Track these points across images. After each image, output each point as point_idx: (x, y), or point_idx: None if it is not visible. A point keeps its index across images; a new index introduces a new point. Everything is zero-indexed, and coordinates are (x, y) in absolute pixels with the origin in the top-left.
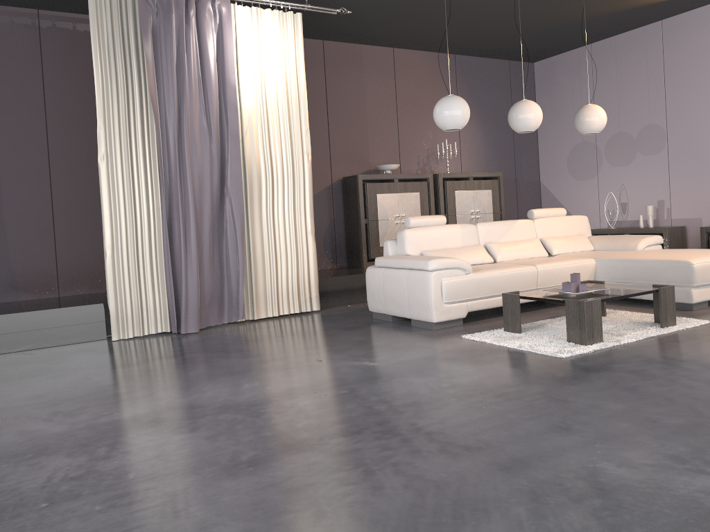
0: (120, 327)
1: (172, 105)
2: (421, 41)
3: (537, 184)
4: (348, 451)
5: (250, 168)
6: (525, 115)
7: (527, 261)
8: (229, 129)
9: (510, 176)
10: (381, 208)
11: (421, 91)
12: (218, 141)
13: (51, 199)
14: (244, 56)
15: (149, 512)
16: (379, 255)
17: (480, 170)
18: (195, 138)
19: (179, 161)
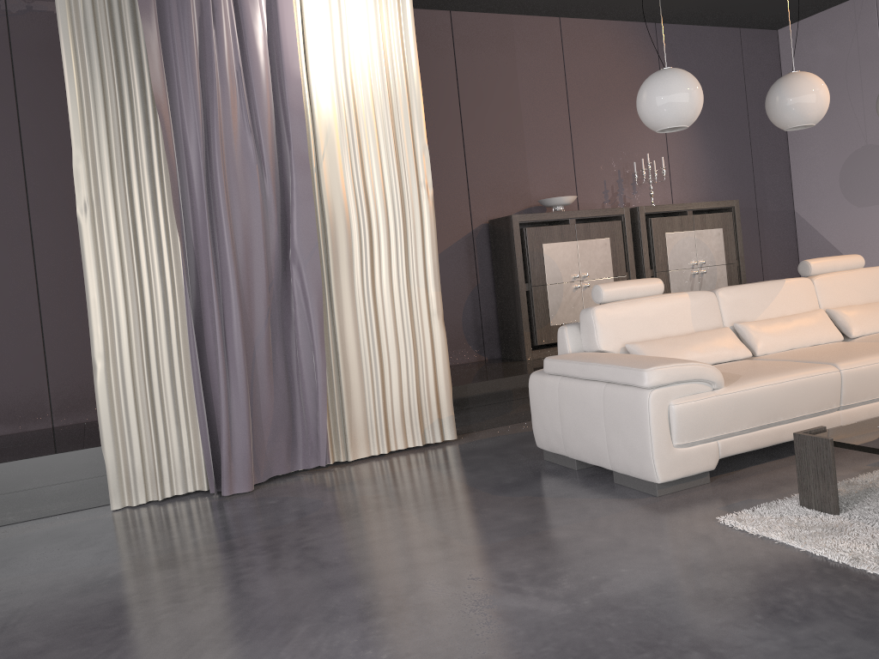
0: (124, 488)
1: (195, 116)
2: (603, 2)
3: (789, 216)
4: None
5: (332, 214)
6: (800, 97)
7: (814, 354)
8: (293, 152)
9: (748, 205)
10: (549, 265)
11: (606, 81)
12: (276, 172)
13: (36, 277)
14: (315, 31)
15: None
16: (550, 340)
17: (702, 198)
18: (236, 168)
19: (210, 209)
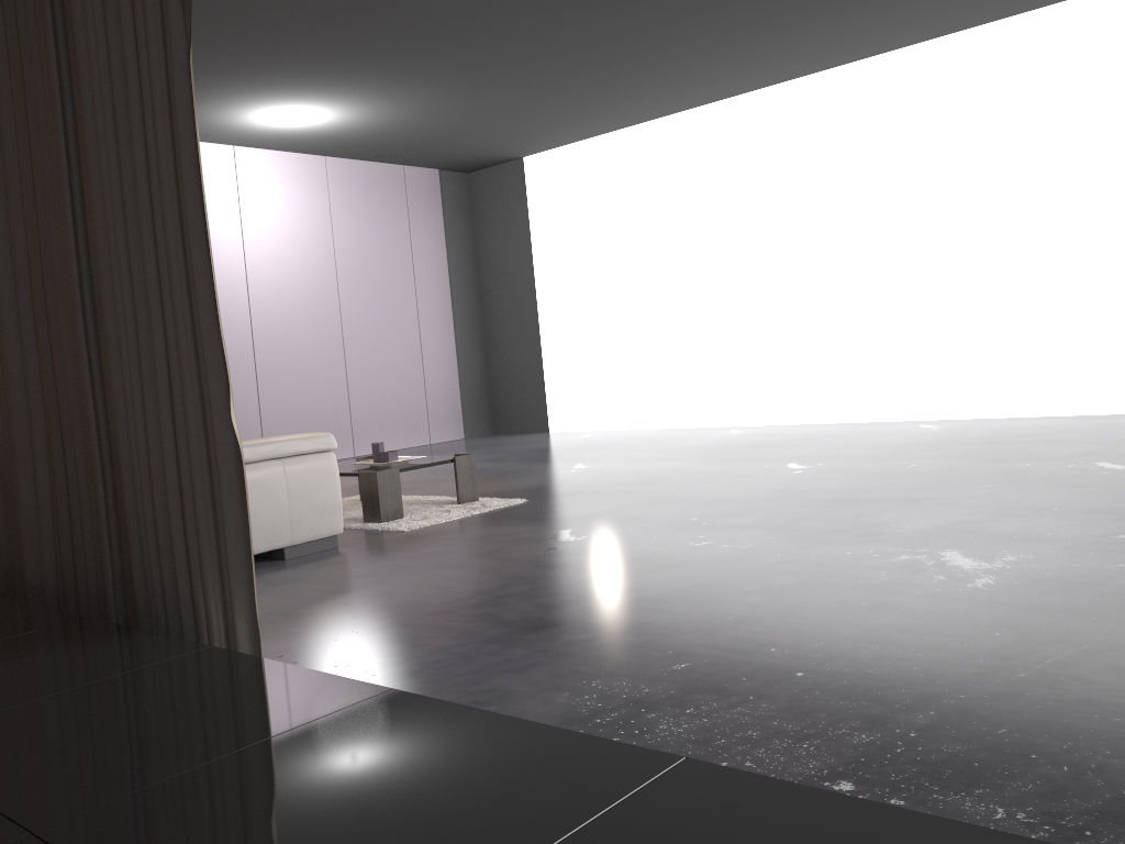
0: None
1: None
2: None
3: None
4: (843, 494)
5: None
6: None
7: None
8: None
9: None
10: None
11: None
12: None
13: None
14: None
15: (1003, 496)
16: None
17: None
18: None
19: None
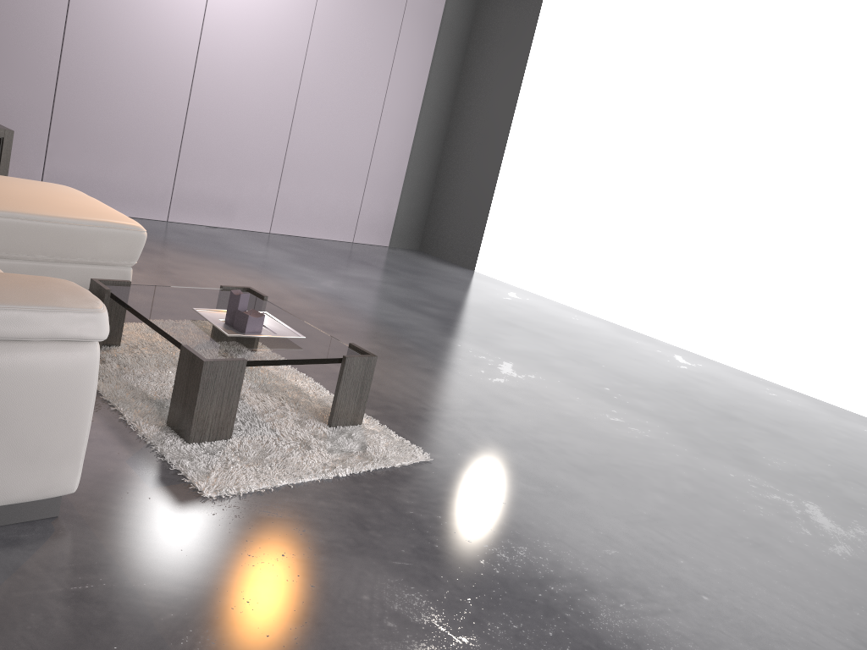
0: None
1: None
2: None
3: None
4: None
5: None
6: None
7: None
8: None
9: None
10: None
11: None
12: None
13: None
14: None
15: None
16: None
17: None
18: None
19: None
